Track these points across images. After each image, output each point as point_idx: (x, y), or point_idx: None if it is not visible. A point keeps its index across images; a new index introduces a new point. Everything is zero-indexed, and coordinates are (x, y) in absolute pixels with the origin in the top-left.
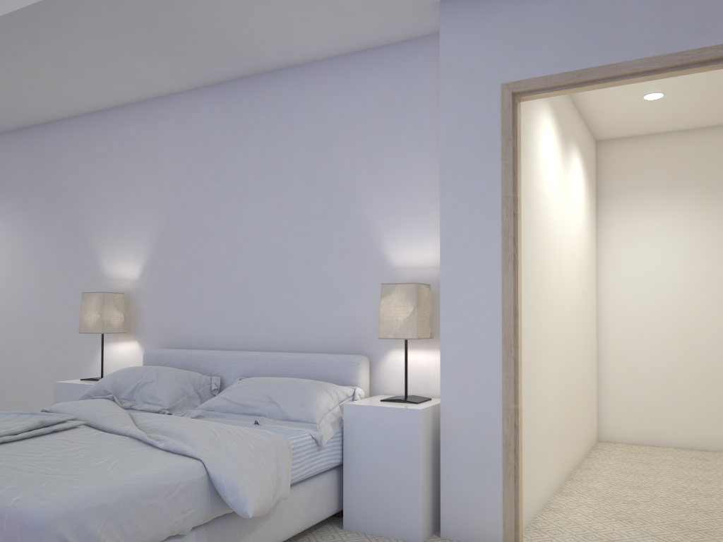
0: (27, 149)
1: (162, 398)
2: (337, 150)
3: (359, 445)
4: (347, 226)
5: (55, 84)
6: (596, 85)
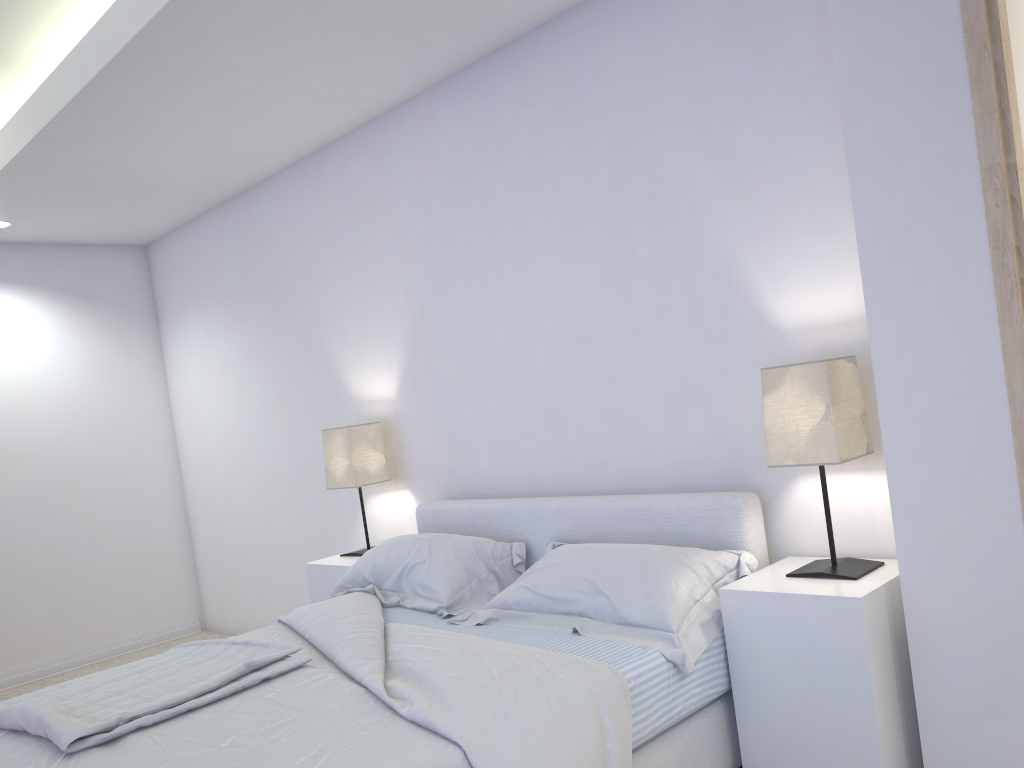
0: (233, 231)
1: (437, 589)
2: (657, 140)
3: (755, 661)
4: (691, 269)
5: (234, 132)
6: None
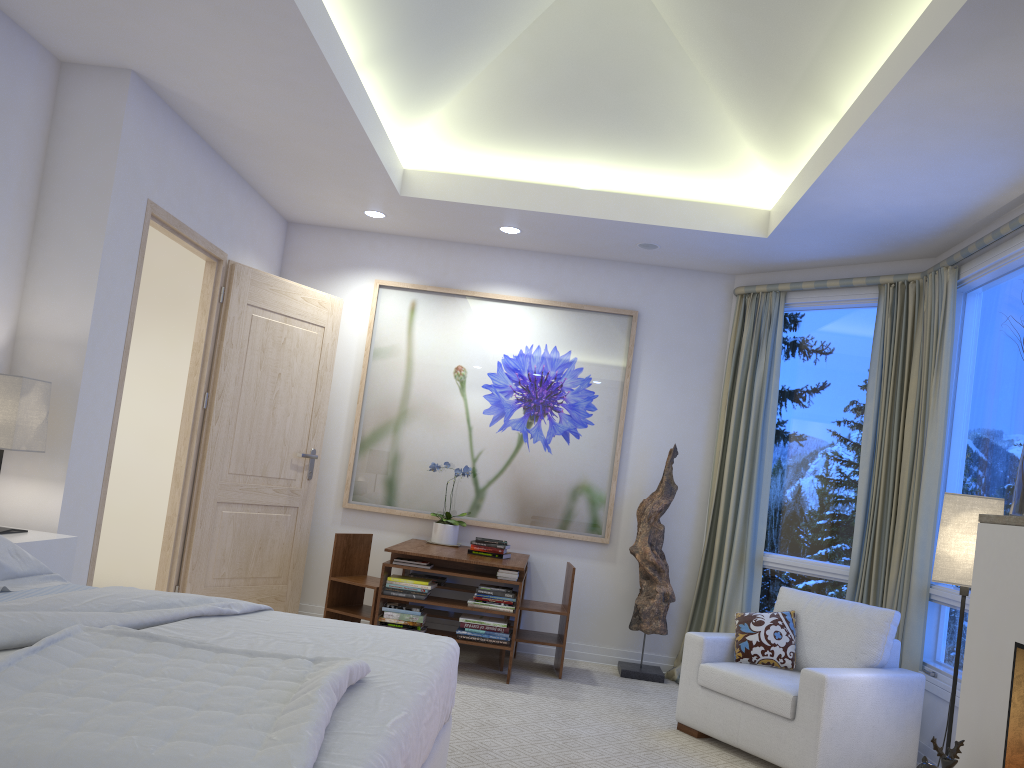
0: None
1: None
2: None
3: None
4: None
5: None
6: (178, 237)
